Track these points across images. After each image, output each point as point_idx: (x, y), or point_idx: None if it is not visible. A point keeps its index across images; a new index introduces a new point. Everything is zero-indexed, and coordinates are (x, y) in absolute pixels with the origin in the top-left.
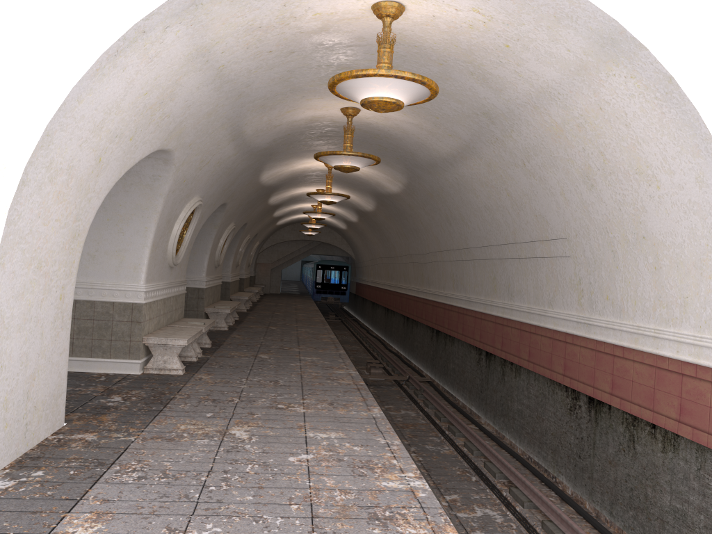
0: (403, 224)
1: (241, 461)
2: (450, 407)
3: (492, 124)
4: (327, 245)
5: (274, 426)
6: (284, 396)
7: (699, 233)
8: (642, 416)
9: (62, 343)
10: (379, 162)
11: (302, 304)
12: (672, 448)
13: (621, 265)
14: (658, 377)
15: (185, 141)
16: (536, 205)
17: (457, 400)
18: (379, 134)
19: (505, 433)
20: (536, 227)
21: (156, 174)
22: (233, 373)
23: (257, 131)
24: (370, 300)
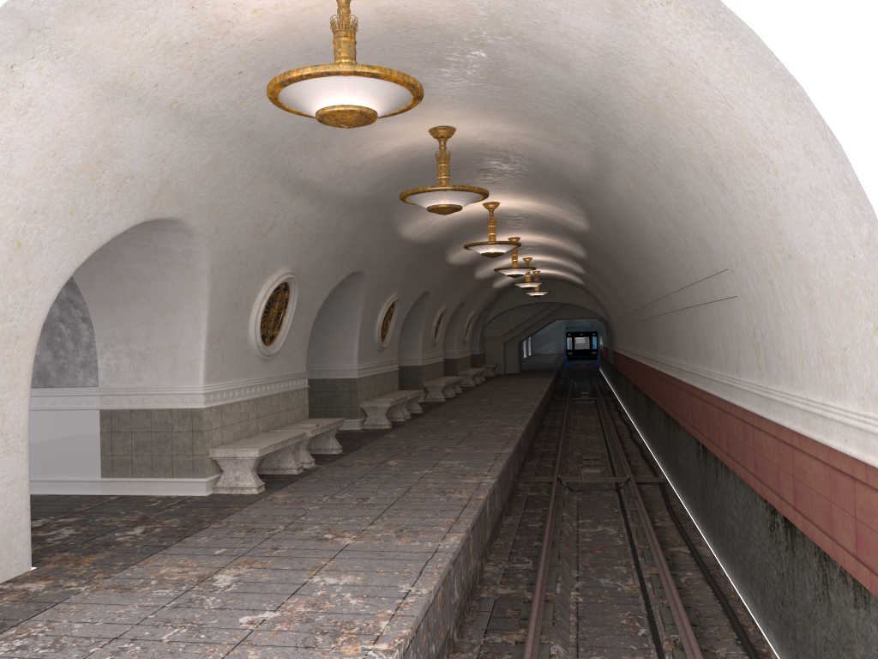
0: (617, 271)
1: (174, 622)
2: (668, 521)
3: (596, 116)
4: (572, 306)
5: (282, 567)
6: (349, 521)
7: (836, 240)
8: (823, 547)
9: (11, 470)
10: (486, 194)
11: (531, 386)
12: (863, 601)
13: (782, 303)
14: (832, 482)
15: (199, 204)
16: (693, 224)
17: (684, 509)
18: (507, 156)
19: (723, 560)
20: (704, 257)
21: (186, 250)
22: (324, 488)
23: (332, 177)
24: (622, 373)
